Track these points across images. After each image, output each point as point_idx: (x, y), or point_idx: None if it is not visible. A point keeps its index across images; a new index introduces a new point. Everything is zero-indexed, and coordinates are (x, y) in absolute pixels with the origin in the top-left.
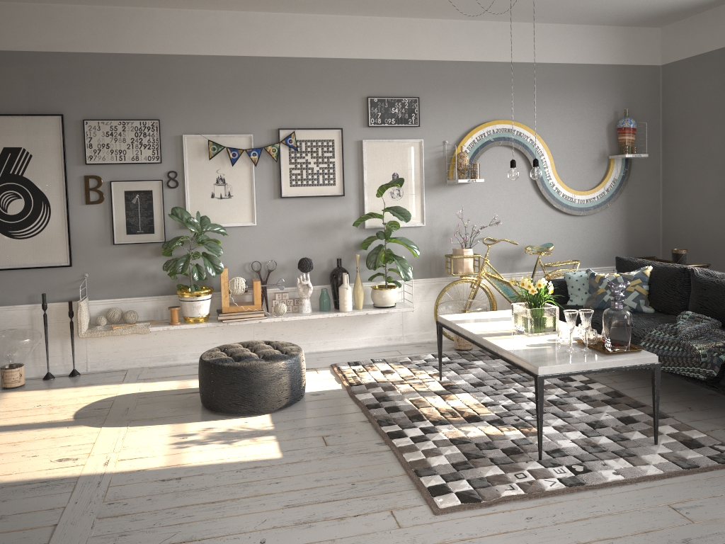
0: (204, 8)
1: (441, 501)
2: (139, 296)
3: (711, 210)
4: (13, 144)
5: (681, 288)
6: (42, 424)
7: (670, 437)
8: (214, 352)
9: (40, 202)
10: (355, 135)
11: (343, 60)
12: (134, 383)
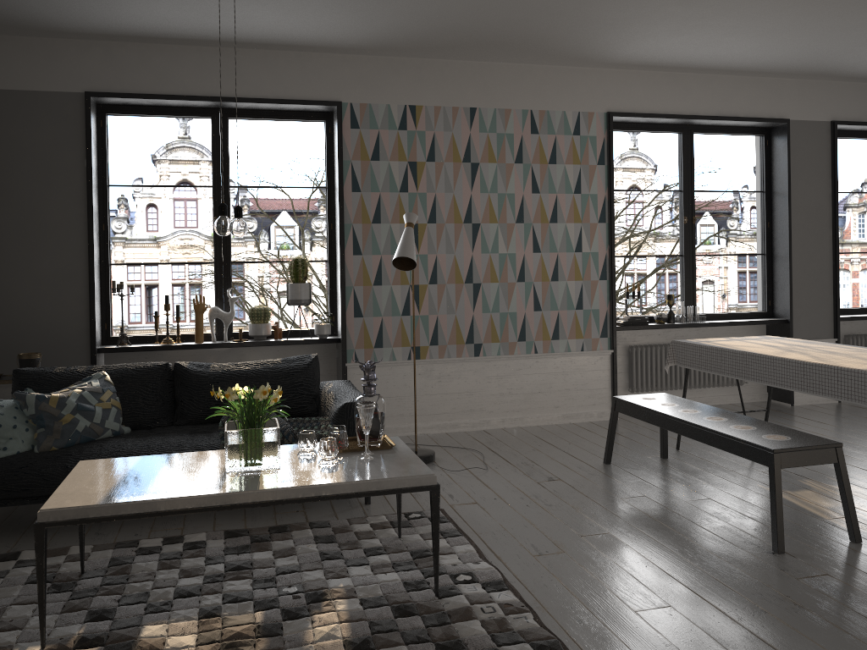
0: None
1: None
2: None
3: (47, 298)
4: None
5: (163, 390)
6: None
7: (383, 529)
8: None
9: None
10: None
11: None
12: None
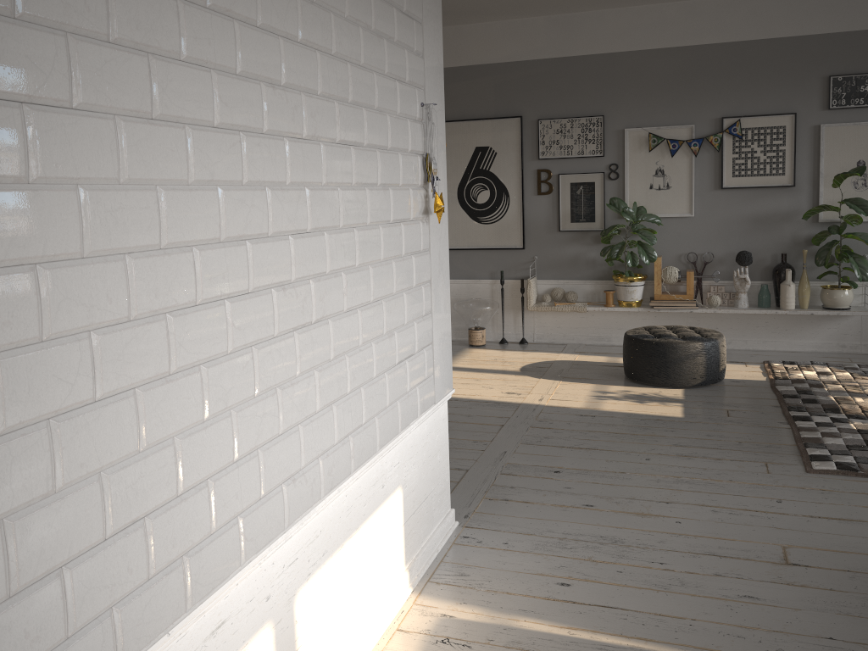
0: (650, 3)
1: (817, 464)
2: (579, 279)
3: None
4: (483, 143)
5: None
6: (496, 371)
7: None
8: (638, 330)
9: (501, 193)
10: (812, 120)
11: (800, 38)
12: (571, 354)
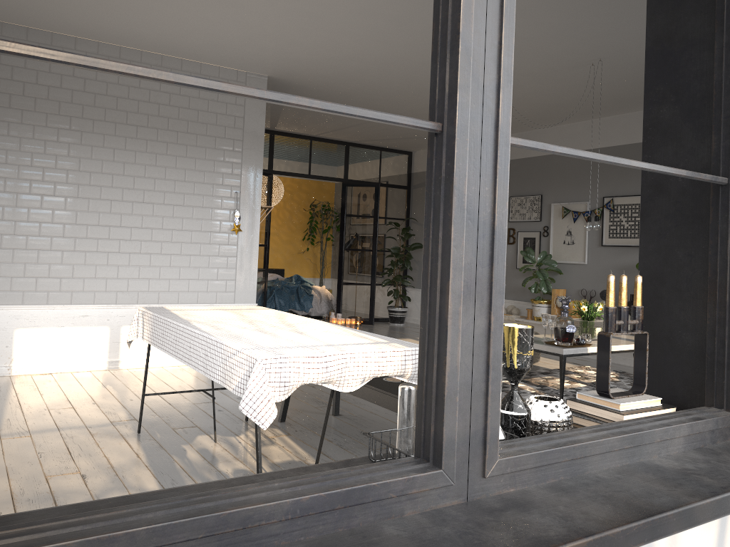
0: (567, 123)
1: None
2: (525, 301)
3: None
4: None
5: None
6: None
7: None
8: None
9: None
10: None
11: None
12: None
